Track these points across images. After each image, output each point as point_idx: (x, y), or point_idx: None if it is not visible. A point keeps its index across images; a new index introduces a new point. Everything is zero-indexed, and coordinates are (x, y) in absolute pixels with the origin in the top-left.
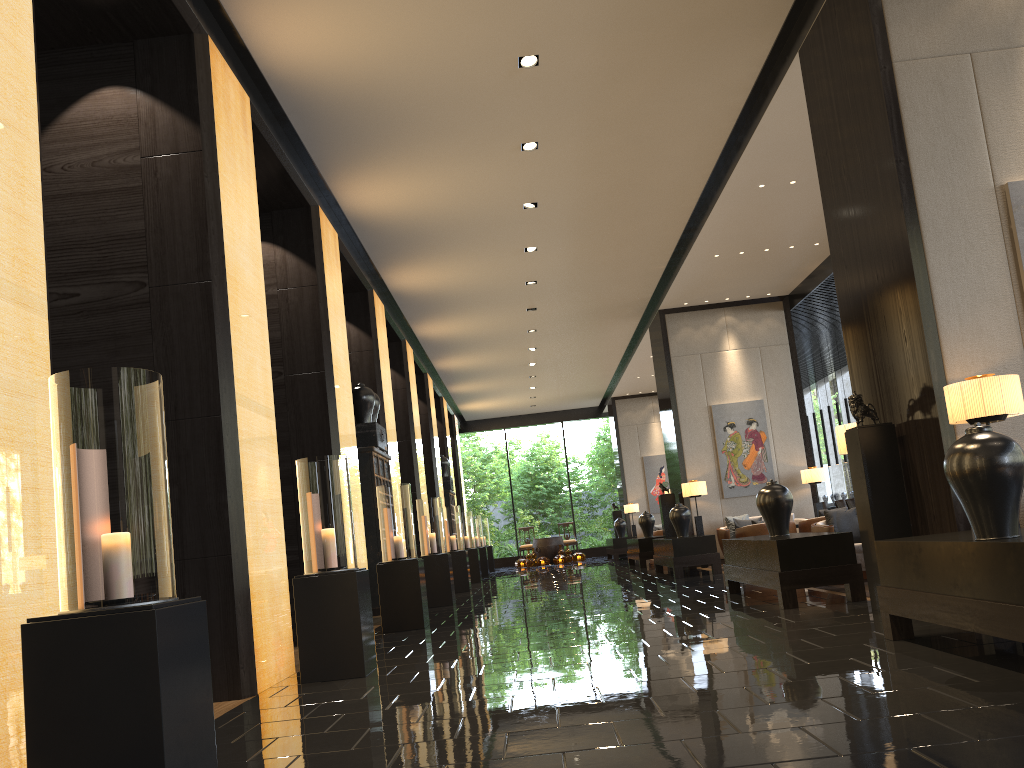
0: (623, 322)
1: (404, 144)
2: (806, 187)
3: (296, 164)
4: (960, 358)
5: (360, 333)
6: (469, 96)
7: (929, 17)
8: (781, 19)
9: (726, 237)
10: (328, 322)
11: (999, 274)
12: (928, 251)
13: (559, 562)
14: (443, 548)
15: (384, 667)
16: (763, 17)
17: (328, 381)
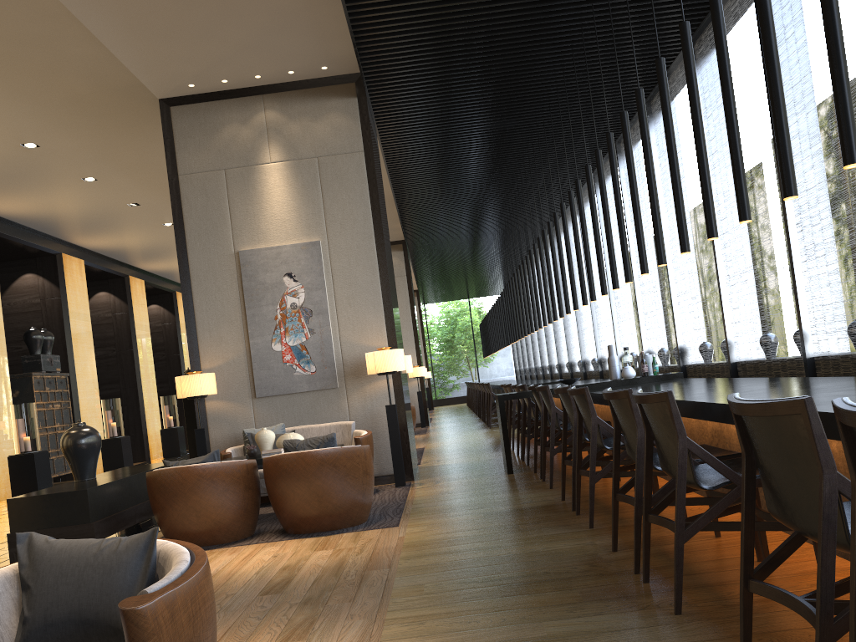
0: None
1: None
2: None
3: None
4: (209, 356)
5: (52, 285)
6: (11, 161)
7: (201, 147)
8: None
9: None
10: None
11: (234, 306)
12: (194, 292)
13: None
14: (120, 433)
15: None
16: None
17: None
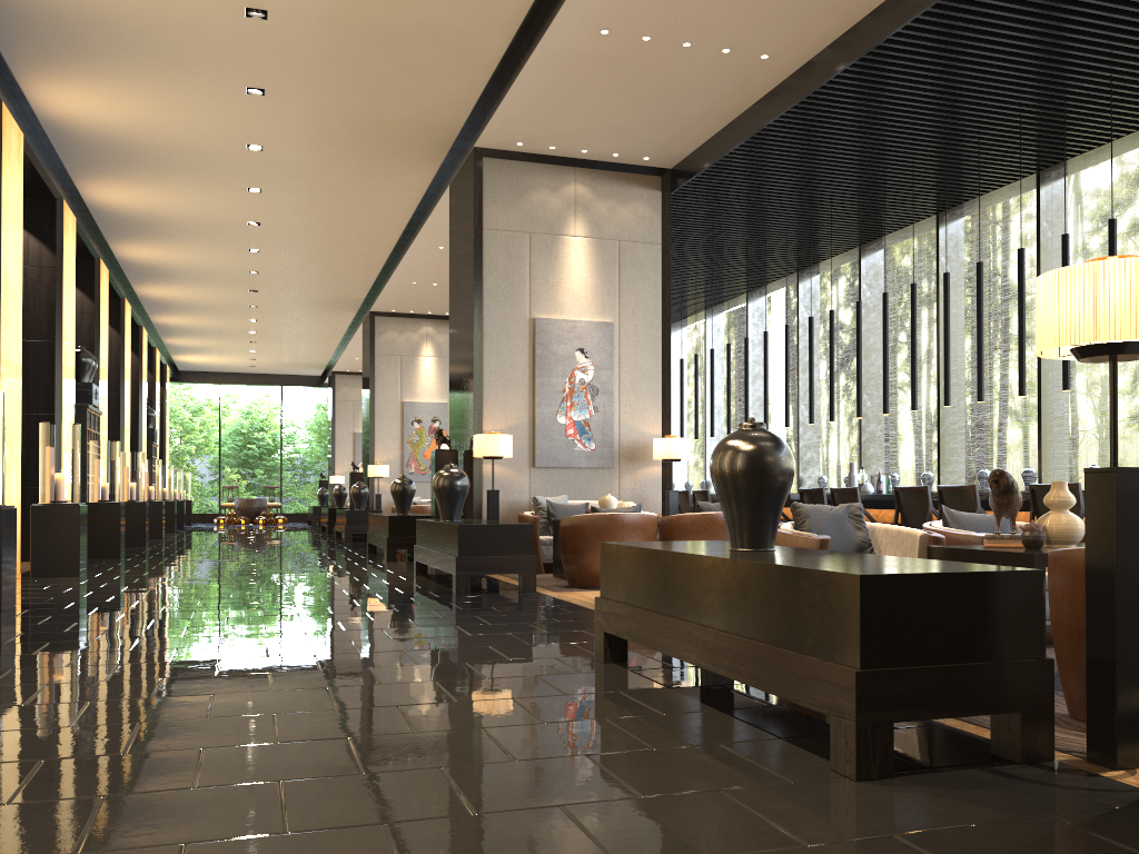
0: (341, 313)
1: (148, 171)
2: None
3: (50, 171)
4: (492, 418)
5: (84, 296)
6: (206, 156)
7: (509, 205)
8: (439, 161)
9: (420, 273)
10: (62, 300)
11: (523, 371)
12: (485, 351)
13: (260, 523)
14: (142, 497)
15: (92, 573)
16: (427, 158)
17: (57, 350)
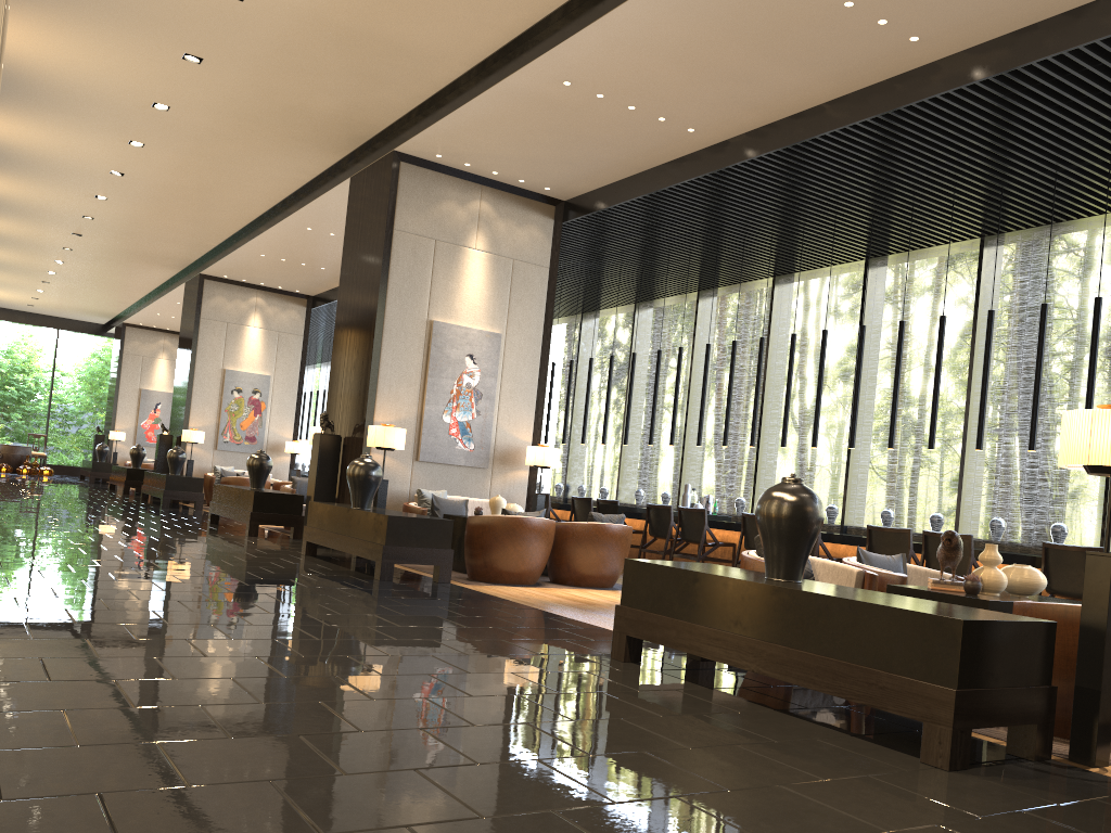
0: (162, 269)
1: (27, 106)
2: (341, 240)
3: None
4: (384, 410)
5: None
6: (103, 104)
7: (420, 210)
8: (345, 153)
9: (274, 247)
10: None
11: (416, 369)
12: (383, 345)
13: (24, 473)
14: None
15: None
16: (334, 148)
17: None
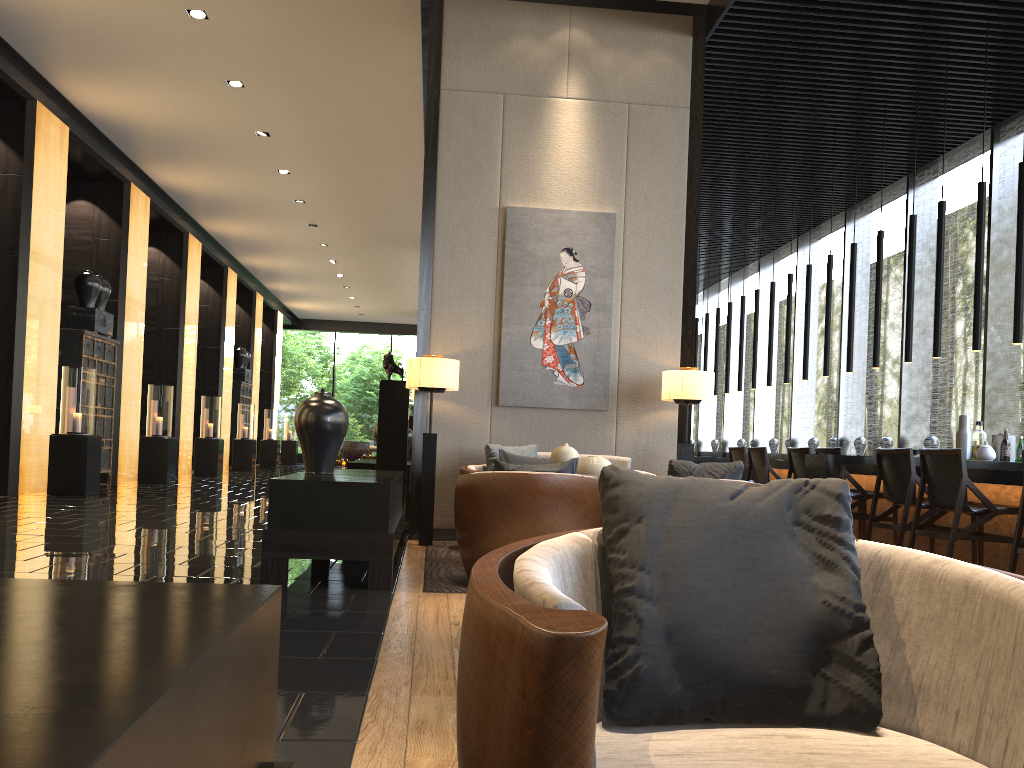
0: (411, 252)
1: (110, 61)
2: None
3: (1, 61)
4: (443, 339)
5: (111, 222)
6: (155, 32)
7: (477, 57)
8: (418, 23)
9: None
10: (31, 211)
11: (487, 278)
12: (436, 250)
13: None
14: (167, 432)
15: None
16: (400, 19)
17: (21, 265)
